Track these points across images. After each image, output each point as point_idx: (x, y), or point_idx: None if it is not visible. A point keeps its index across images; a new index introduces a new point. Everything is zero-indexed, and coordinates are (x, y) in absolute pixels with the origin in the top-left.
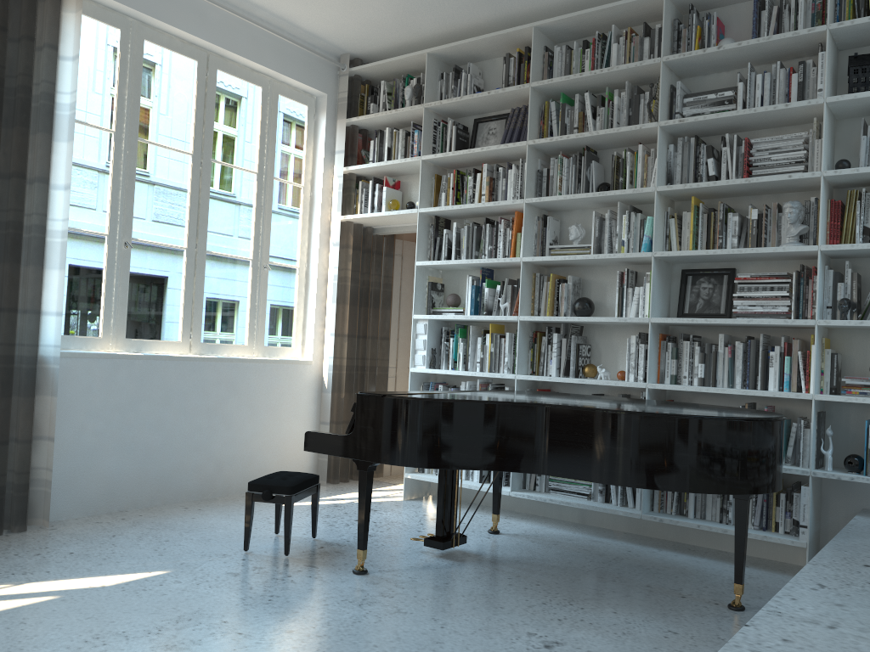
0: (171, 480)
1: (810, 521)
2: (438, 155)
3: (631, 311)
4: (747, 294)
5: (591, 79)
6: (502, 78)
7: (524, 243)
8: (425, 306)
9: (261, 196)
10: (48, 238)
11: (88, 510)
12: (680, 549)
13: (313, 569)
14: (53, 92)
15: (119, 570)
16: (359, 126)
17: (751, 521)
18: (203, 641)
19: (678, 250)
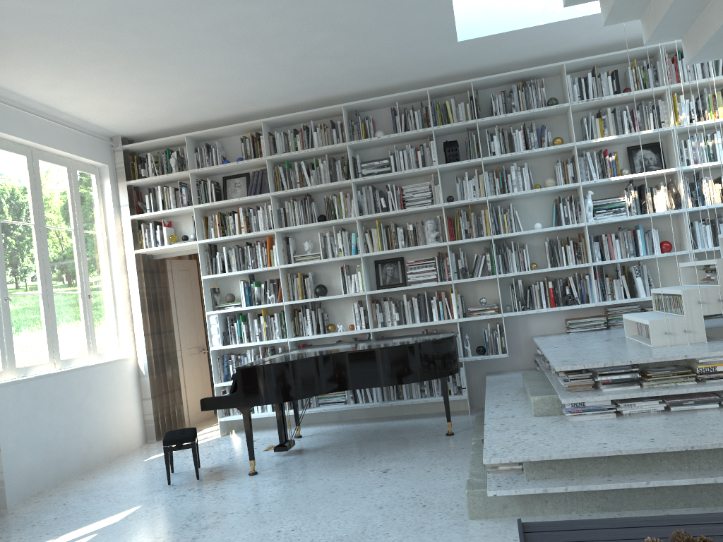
0: (63, 462)
1: (466, 384)
2: (207, 204)
3: (352, 288)
4: (414, 271)
5: (305, 153)
6: (242, 151)
7: (279, 256)
8: (211, 305)
9: (78, 246)
10: None
11: (20, 497)
12: (402, 418)
13: (224, 480)
14: None
15: (107, 514)
16: (134, 185)
17: (437, 392)
18: (219, 521)
19: (372, 250)
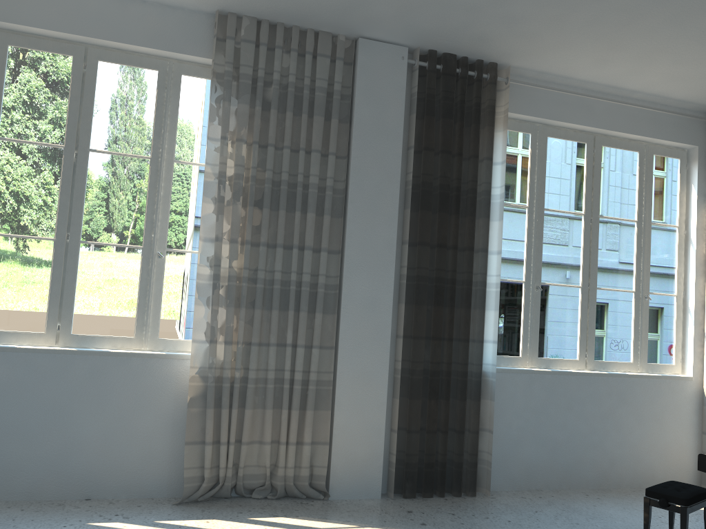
0: (573, 469)
1: None
2: None
3: None
4: None
5: None
6: None
7: None
8: None
9: (640, 239)
10: (486, 289)
11: (514, 486)
12: None
13: None
14: (490, 189)
15: None
16: None
17: None
18: None
19: None
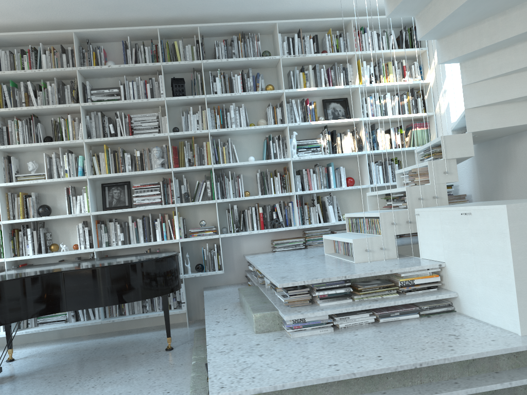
0: None
1: (186, 299)
2: None
3: (77, 209)
4: (140, 194)
5: (32, 74)
6: None
7: None
8: None
9: None
10: None
11: None
12: (124, 333)
13: None
14: None
15: None
16: None
17: (158, 307)
18: None
19: (100, 173)
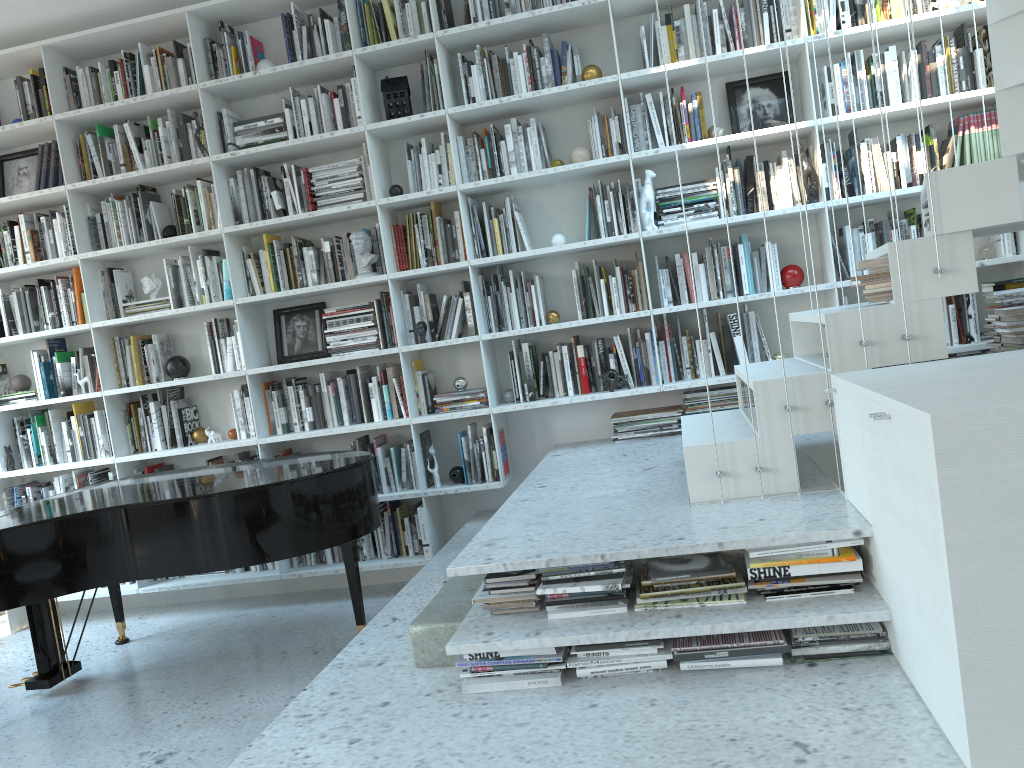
0: None
1: (431, 539)
2: None
3: (228, 363)
4: (337, 328)
5: (127, 108)
6: (19, 107)
7: (90, 306)
8: None
9: None
10: None
11: None
12: (328, 597)
13: None
14: None
15: None
16: None
17: (384, 551)
18: None
19: (262, 291)
